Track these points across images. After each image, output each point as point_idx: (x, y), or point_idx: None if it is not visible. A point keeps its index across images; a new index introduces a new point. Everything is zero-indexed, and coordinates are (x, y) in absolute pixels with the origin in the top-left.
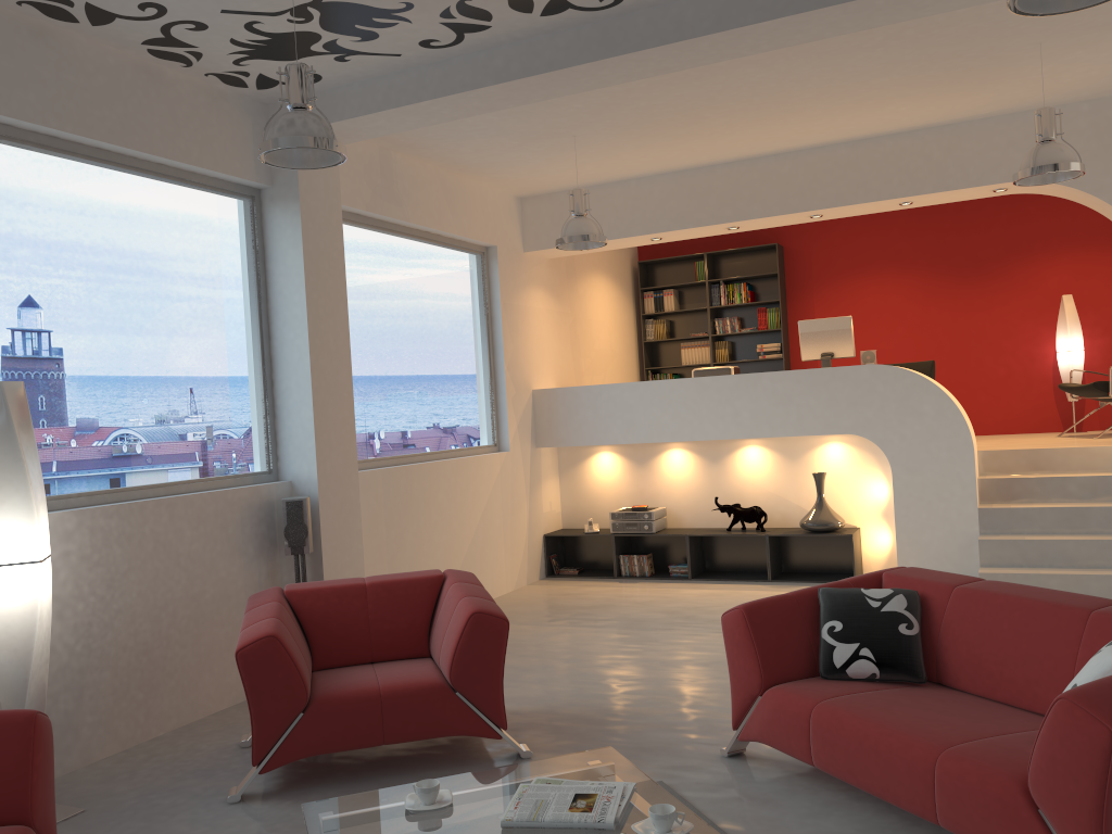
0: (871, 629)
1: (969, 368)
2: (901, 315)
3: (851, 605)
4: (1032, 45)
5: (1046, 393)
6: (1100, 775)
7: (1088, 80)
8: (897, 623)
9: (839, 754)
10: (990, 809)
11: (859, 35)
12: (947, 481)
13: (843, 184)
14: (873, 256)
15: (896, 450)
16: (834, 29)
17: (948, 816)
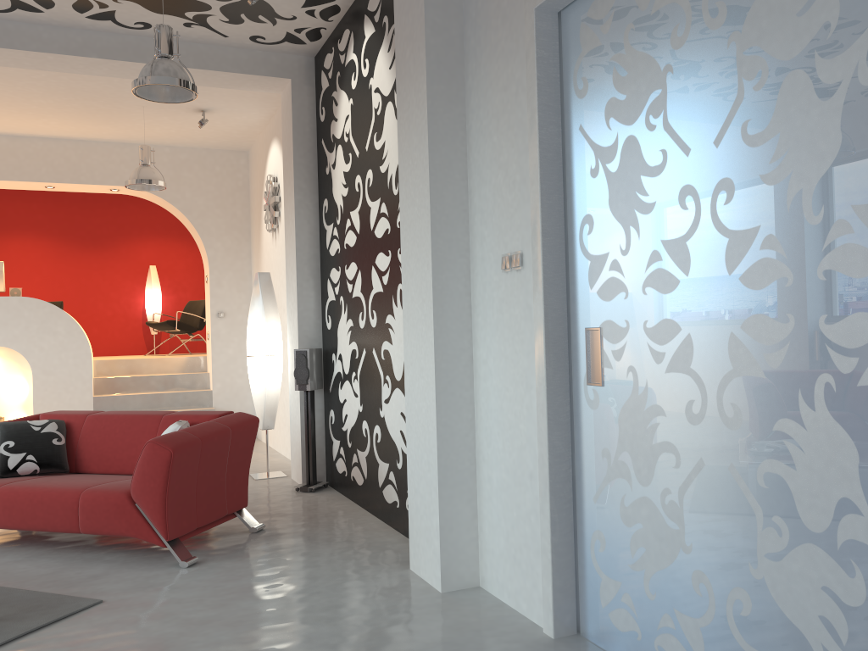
0: (35, 443)
1: (87, 309)
2: (38, 268)
3: (21, 430)
4: (139, 106)
5: (138, 329)
6: (166, 475)
7: (170, 135)
8: (52, 439)
9: (16, 512)
10: (111, 511)
11: (30, 69)
12: (73, 379)
13: (3, 164)
14: (18, 222)
15: (37, 358)
16: (17, 63)
17: (86, 524)
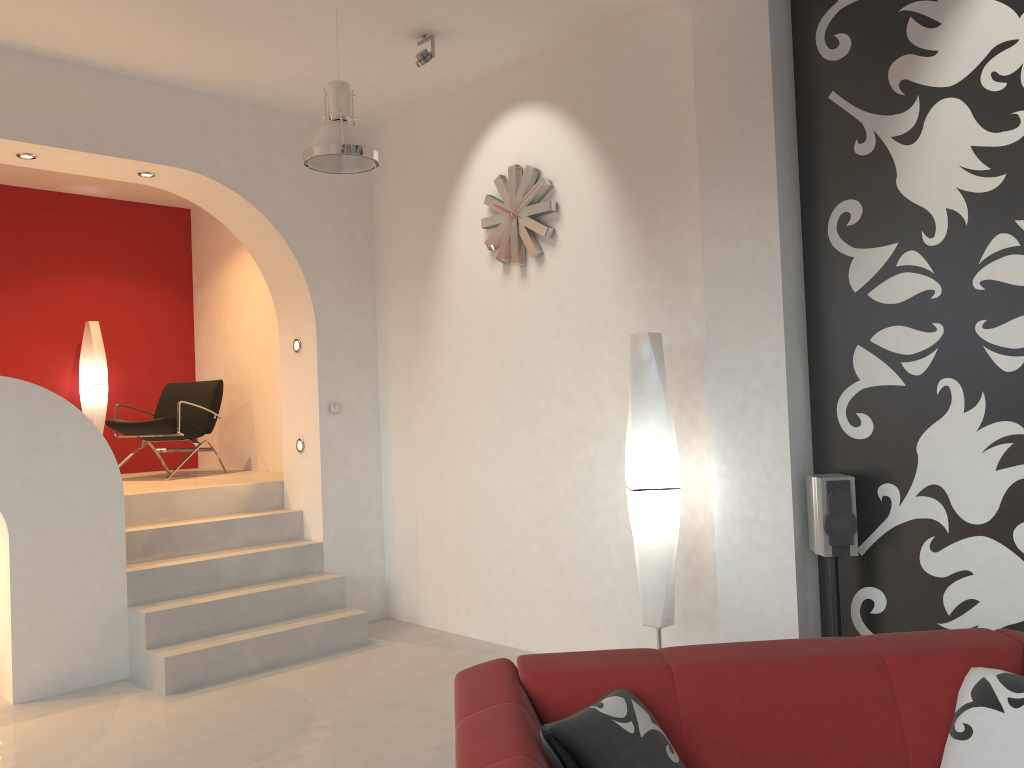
0: None
1: None
2: None
3: (612, 741)
4: (328, 5)
5: None
6: None
7: (288, 80)
8: (664, 749)
9: None
10: None
11: None
12: (89, 540)
13: None
14: None
15: (18, 501)
16: None
17: None
